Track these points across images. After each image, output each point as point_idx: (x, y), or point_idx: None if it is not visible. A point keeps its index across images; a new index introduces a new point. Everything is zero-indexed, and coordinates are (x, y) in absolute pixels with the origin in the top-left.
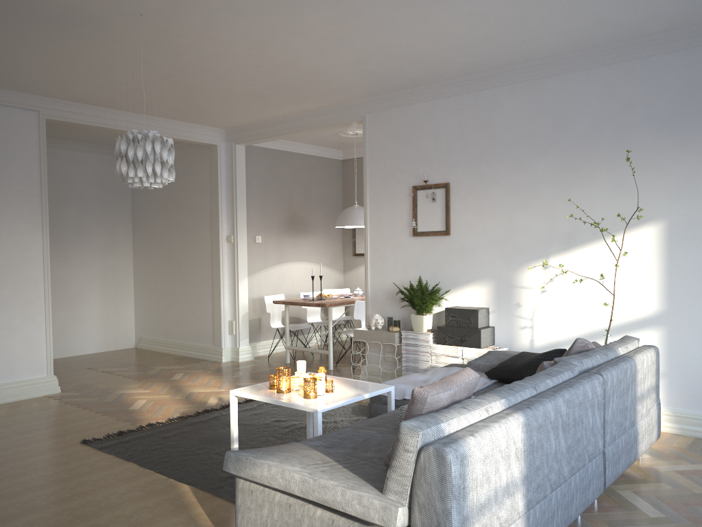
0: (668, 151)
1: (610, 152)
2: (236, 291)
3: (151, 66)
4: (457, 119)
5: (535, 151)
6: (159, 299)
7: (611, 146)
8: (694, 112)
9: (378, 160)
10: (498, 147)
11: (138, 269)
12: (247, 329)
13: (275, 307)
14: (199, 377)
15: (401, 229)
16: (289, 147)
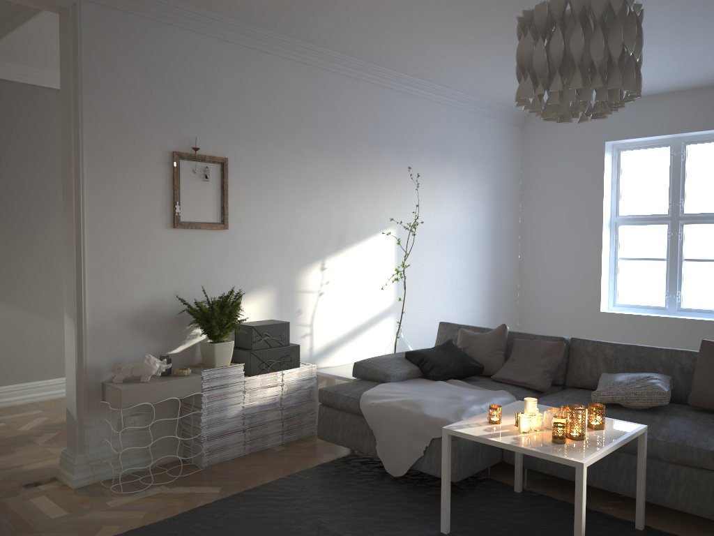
0: (398, 171)
1: (367, 162)
2: None
3: None
4: (236, 76)
5: (315, 145)
6: None
7: (368, 157)
8: (410, 144)
9: (107, 93)
10: (282, 129)
11: None
12: None
13: None
14: None
15: (152, 215)
16: None
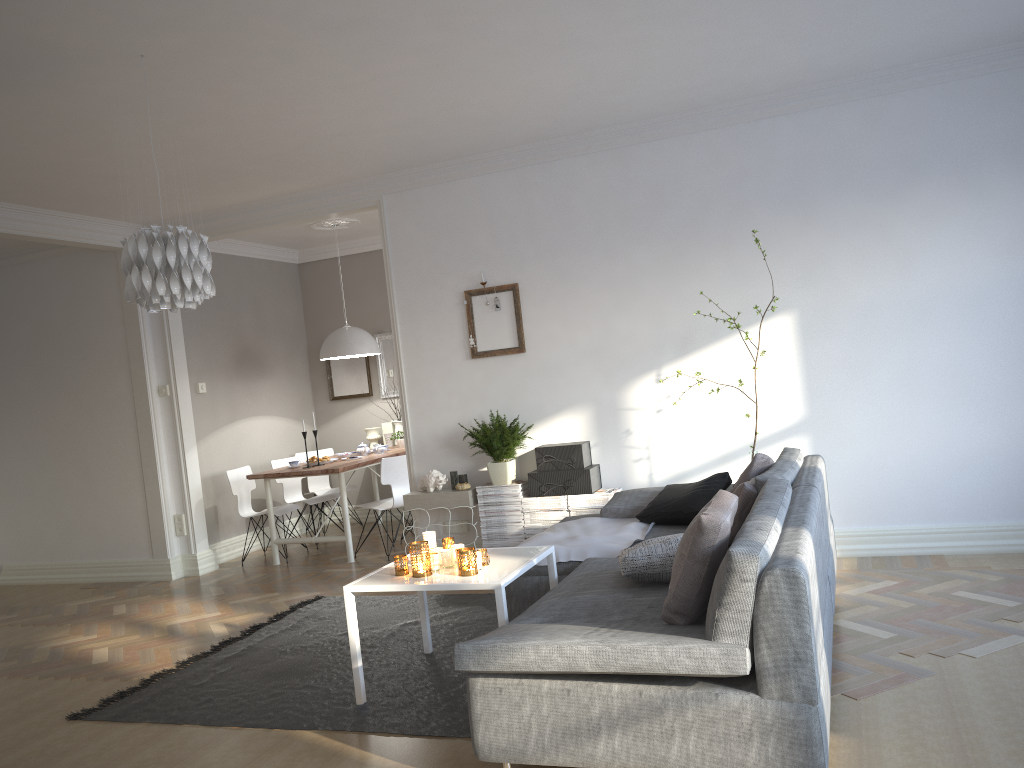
0: (791, 229)
1: (723, 234)
2: (182, 469)
3: (96, 131)
4: (520, 199)
5: (631, 237)
6: (35, 500)
7: (724, 227)
8: (814, 184)
9: (408, 259)
10: (581, 234)
11: None
12: (204, 523)
13: (241, 485)
14: (158, 605)
15: (453, 350)
16: (229, 249)
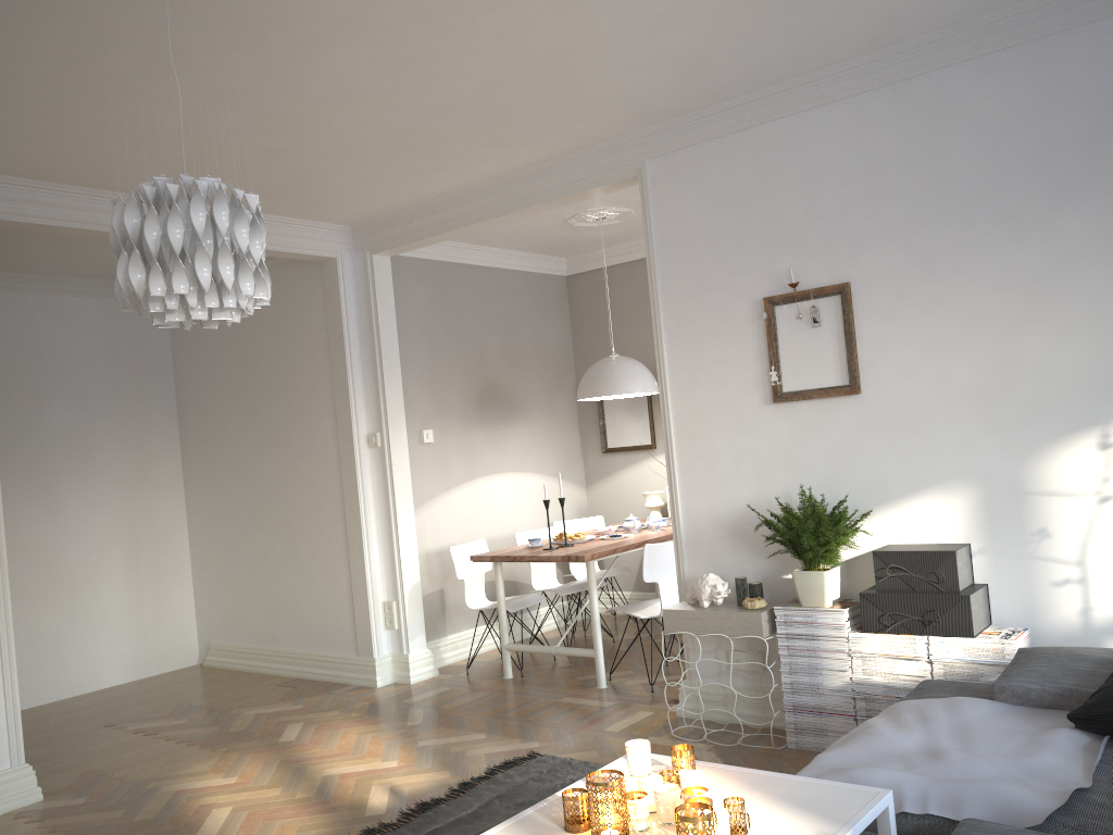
0: None
1: None
2: (393, 543)
3: (195, 69)
4: (856, 146)
5: (1055, 194)
6: (240, 568)
7: None
8: None
9: (681, 253)
10: (961, 196)
11: (197, 512)
12: (421, 615)
13: (471, 566)
14: (336, 732)
15: (744, 390)
16: (471, 257)
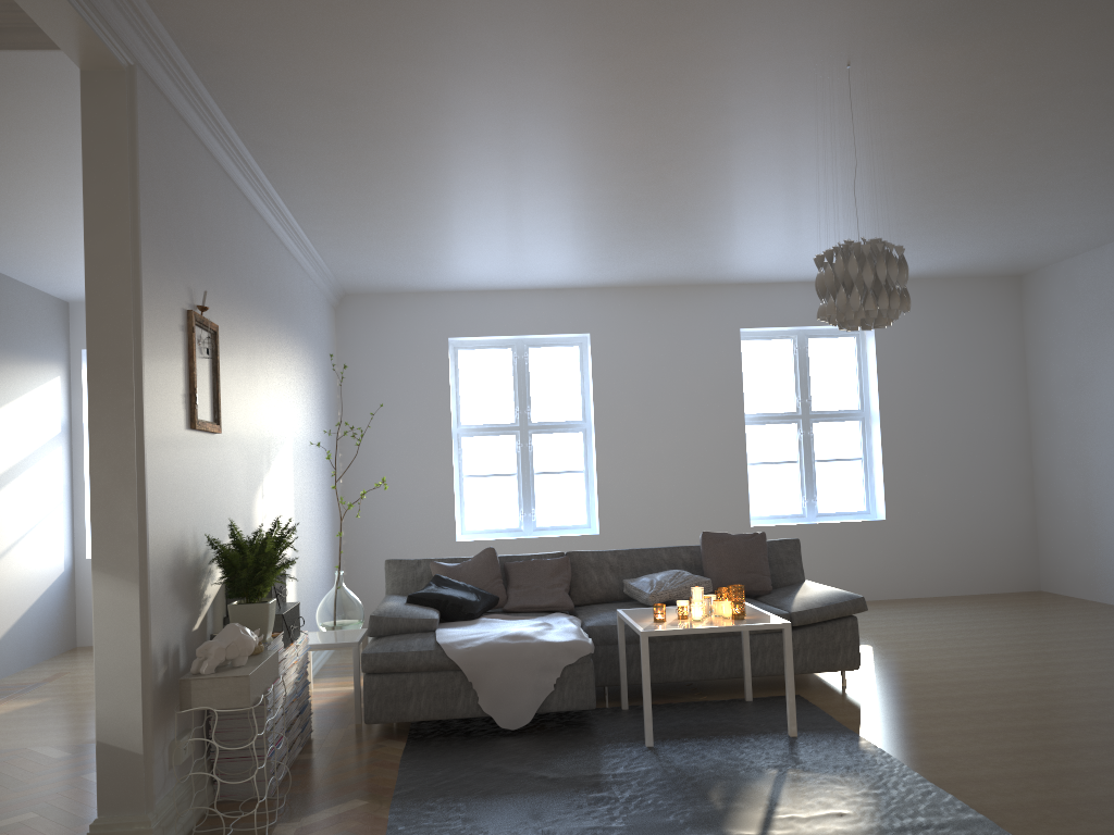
0: (289, 359)
1: (277, 344)
2: None
3: None
4: (215, 205)
5: (254, 315)
6: None
7: (277, 337)
8: (293, 323)
9: (151, 211)
10: (238, 289)
11: None
12: None
13: None
14: None
15: (179, 408)
16: None
